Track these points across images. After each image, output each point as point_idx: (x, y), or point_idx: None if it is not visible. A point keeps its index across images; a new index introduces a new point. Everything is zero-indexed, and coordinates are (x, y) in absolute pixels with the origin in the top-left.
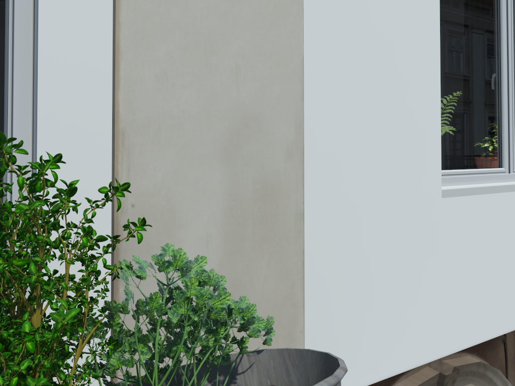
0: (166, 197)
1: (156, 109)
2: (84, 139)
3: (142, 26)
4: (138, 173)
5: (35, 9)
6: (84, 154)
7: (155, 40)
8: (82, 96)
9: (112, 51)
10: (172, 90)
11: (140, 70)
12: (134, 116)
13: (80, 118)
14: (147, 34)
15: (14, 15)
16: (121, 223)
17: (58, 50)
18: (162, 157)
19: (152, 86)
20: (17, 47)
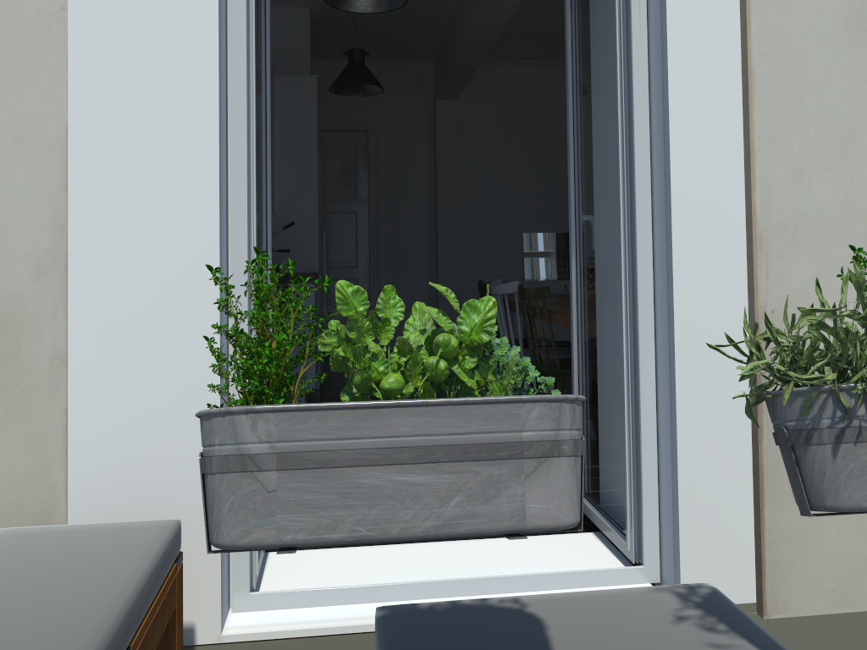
0: (805, 304)
1: (792, 209)
2: (713, 243)
3: (774, 123)
4: (776, 277)
5: (653, 115)
6: (713, 258)
7: (788, 136)
8: (710, 200)
9: (736, 150)
10: (808, 188)
11: (774, 170)
12: (770, 218)
13: (708, 222)
14: (780, 131)
15: (633, 122)
16: (762, 330)
17: (686, 155)
18: (800, 261)
19: (786, 186)
20: (637, 154)
